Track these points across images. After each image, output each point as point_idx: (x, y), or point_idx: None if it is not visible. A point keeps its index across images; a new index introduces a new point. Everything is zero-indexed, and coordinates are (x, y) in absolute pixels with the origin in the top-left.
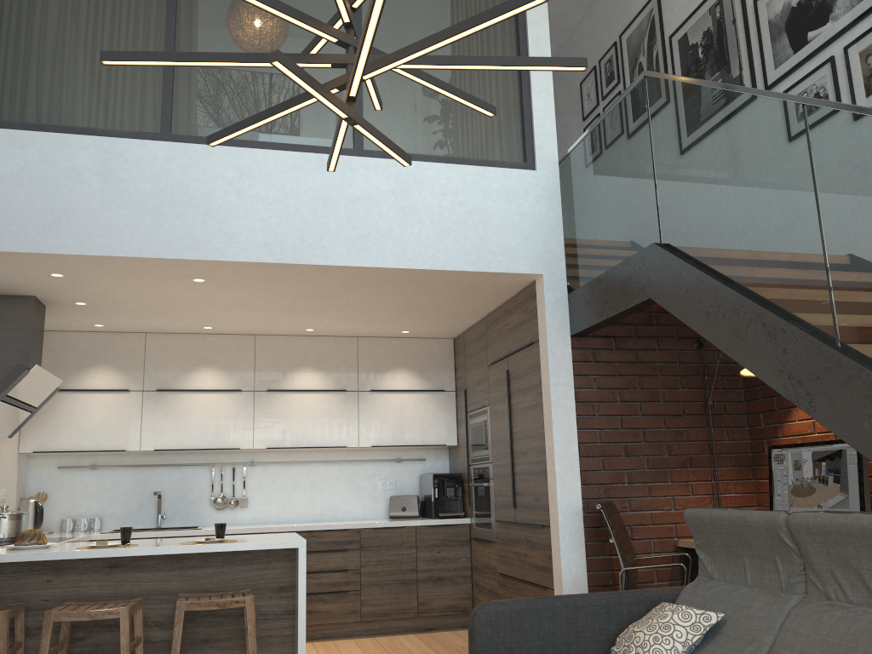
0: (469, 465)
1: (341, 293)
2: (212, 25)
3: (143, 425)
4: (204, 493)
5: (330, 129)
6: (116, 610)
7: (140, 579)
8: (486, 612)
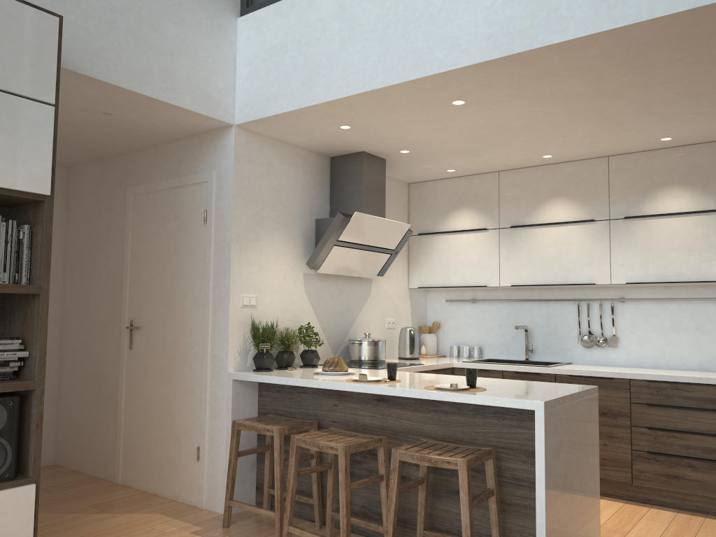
0: None
1: (640, 78)
2: None
3: (500, 262)
4: (572, 329)
5: None
6: (335, 446)
7: (401, 416)
8: None
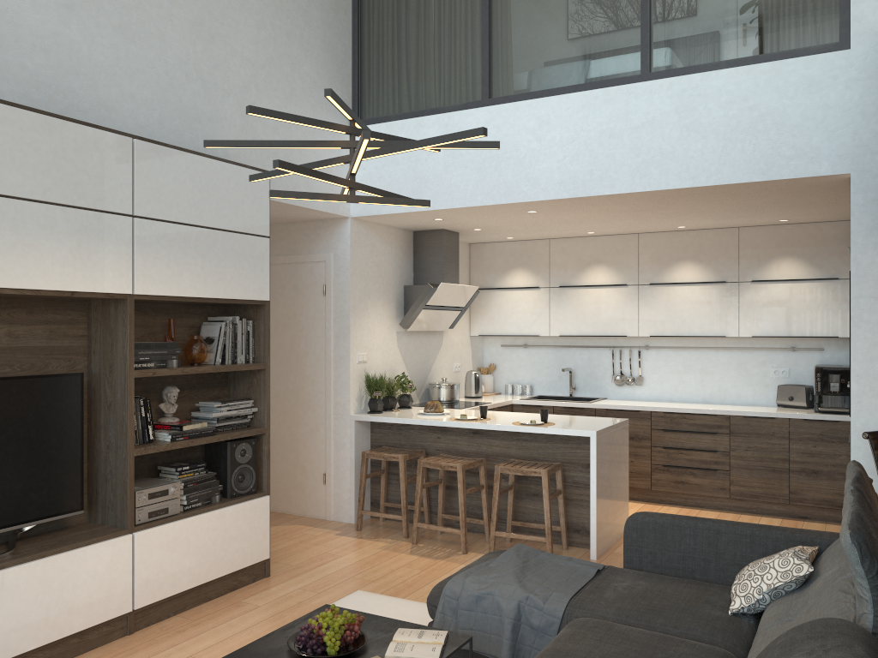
0: None
1: (660, 206)
2: None
3: (550, 315)
4: (607, 371)
5: (619, 58)
6: (454, 465)
7: (492, 444)
8: (633, 520)
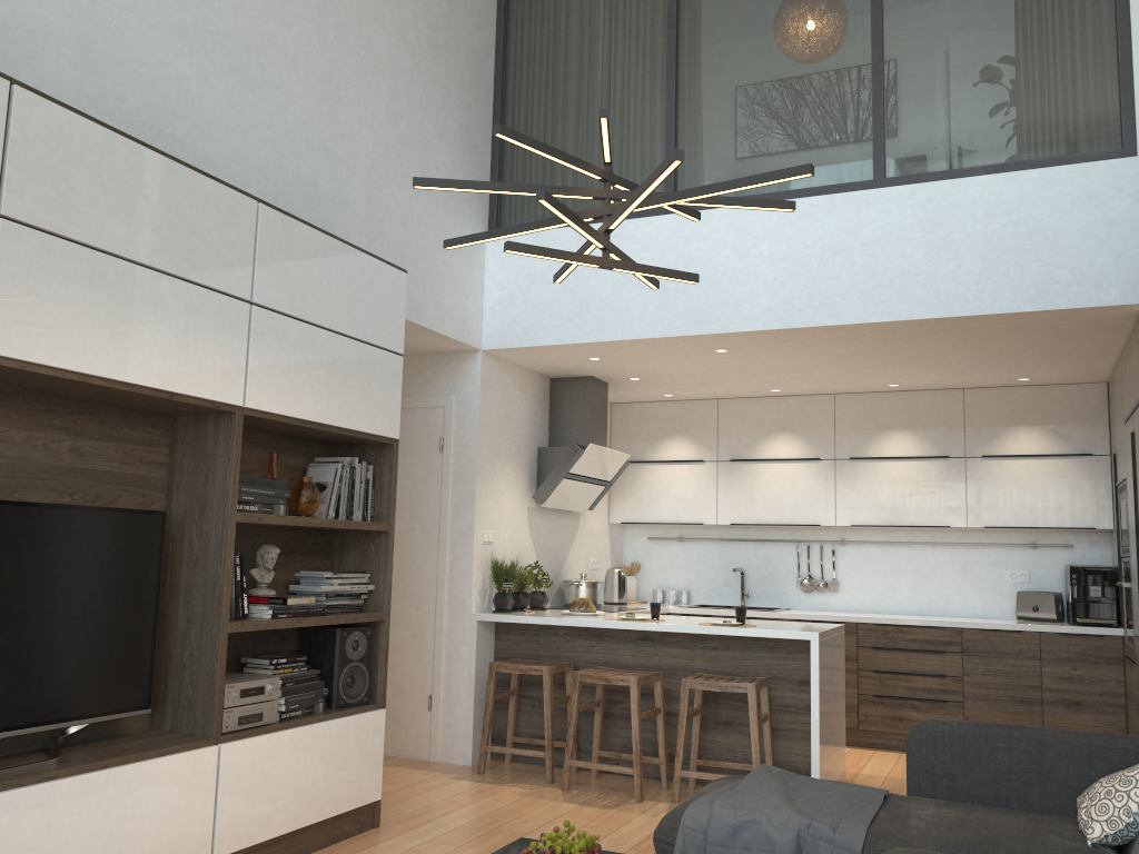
0: (1121, 557)
1: (887, 348)
2: (712, 74)
3: (718, 497)
4: (790, 573)
5: (844, 161)
6: (626, 678)
7: (667, 654)
8: (921, 730)
